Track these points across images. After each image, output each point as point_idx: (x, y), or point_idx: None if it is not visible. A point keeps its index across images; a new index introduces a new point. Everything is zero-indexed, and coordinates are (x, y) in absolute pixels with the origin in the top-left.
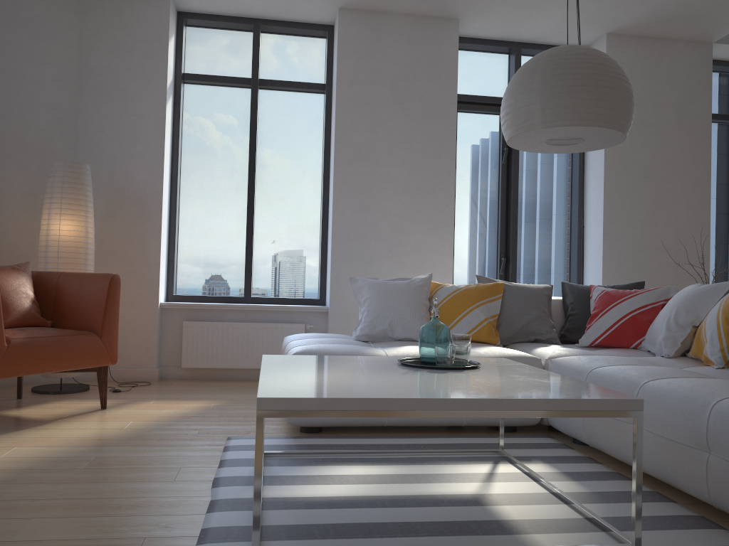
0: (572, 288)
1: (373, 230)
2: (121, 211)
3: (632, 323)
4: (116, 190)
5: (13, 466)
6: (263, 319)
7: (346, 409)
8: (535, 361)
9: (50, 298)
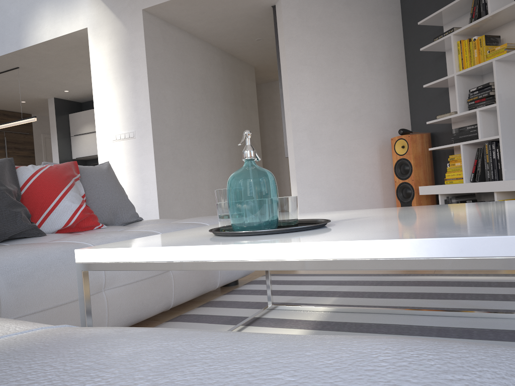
0: None
1: None
2: None
3: None
4: None
5: None
6: None
7: None
8: None
9: None
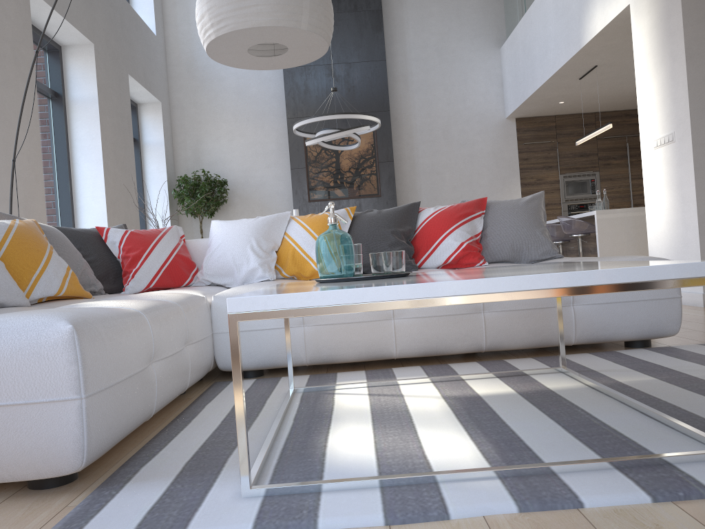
0: (69, 232)
1: None
2: None
3: (179, 261)
4: None
5: None
6: None
7: None
8: (203, 300)
9: None
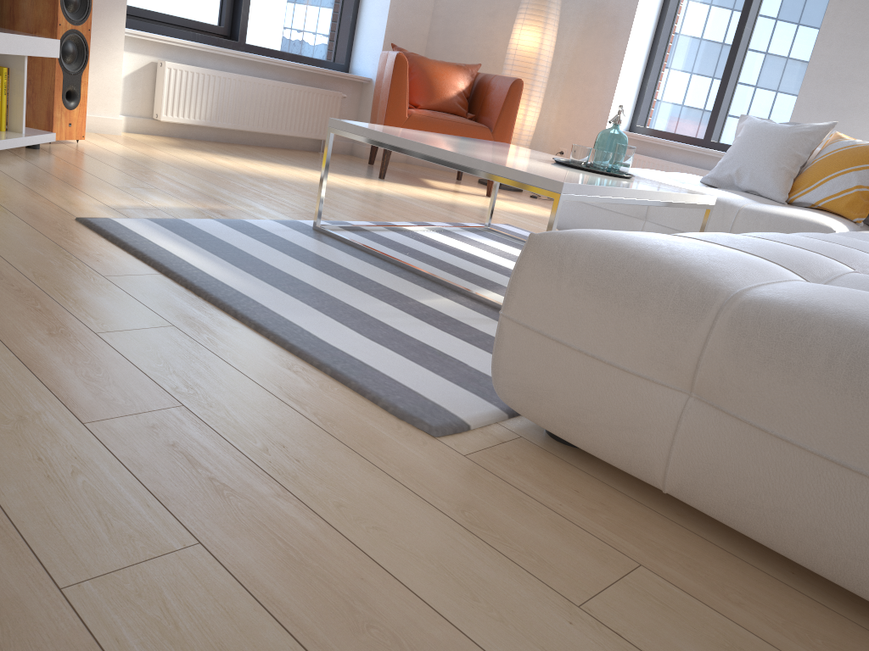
0: None
1: (864, 72)
2: (596, 29)
3: None
4: (596, 6)
5: (352, 188)
6: (706, 166)
7: (368, 137)
8: (825, 232)
9: (482, 96)
